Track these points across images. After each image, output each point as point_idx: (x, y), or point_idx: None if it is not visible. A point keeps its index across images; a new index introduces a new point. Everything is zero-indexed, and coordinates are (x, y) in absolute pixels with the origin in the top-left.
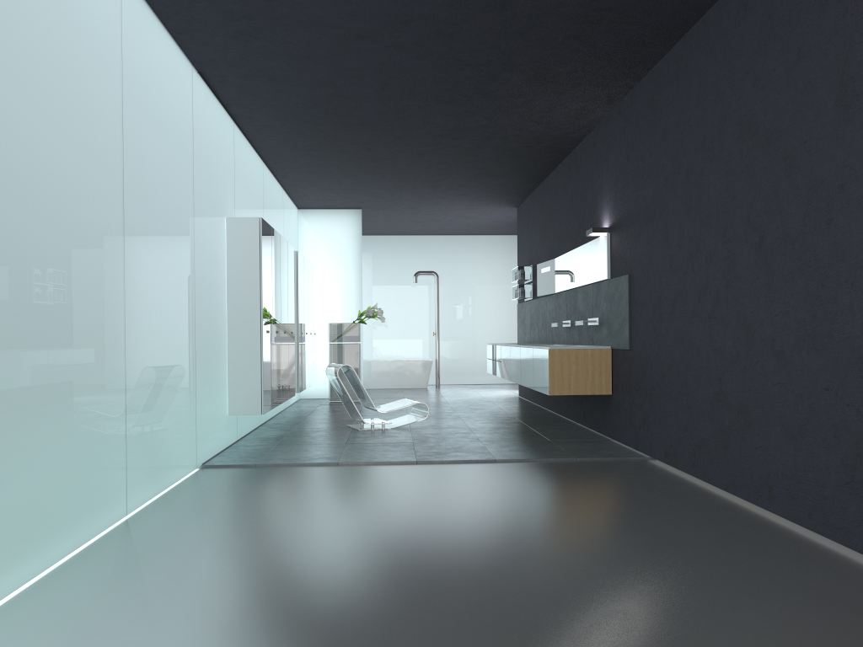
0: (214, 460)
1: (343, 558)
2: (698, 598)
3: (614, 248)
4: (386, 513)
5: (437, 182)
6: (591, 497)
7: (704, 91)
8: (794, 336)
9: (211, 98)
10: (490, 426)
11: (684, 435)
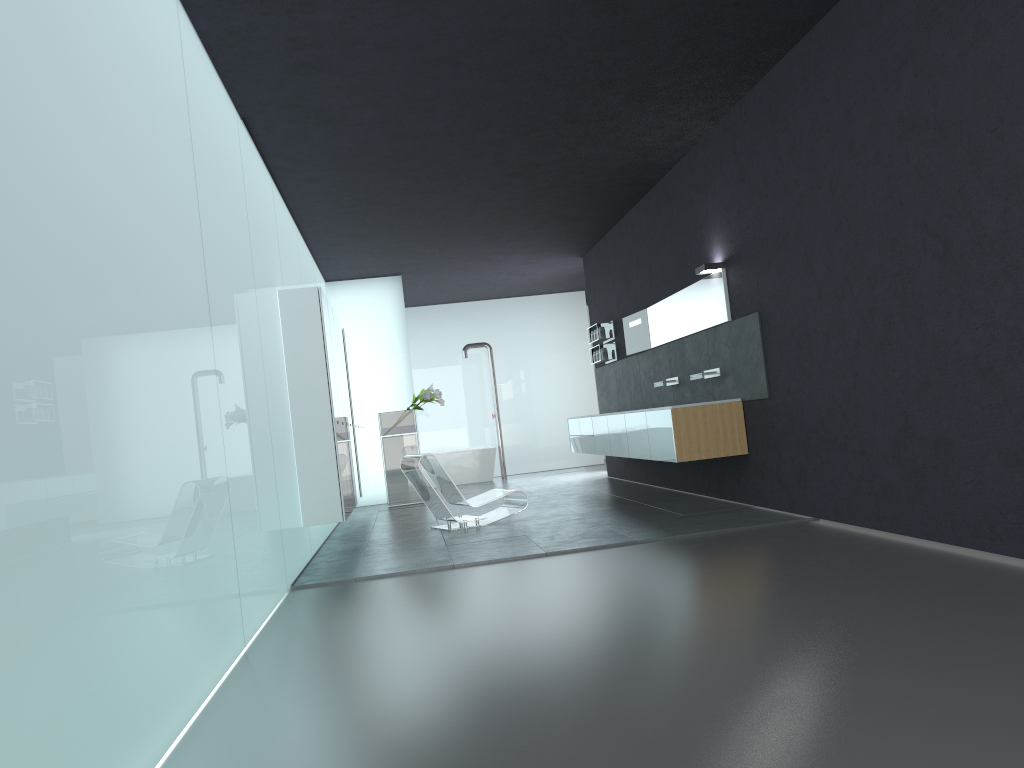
0: (302, 580)
1: (544, 657)
2: (985, 645)
3: (734, 285)
4: (555, 608)
5: (497, 233)
6: (778, 564)
7: (845, 90)
8: (1005, 349)
9: (253, 150)
10: (601, 509)
11: (860, 484)
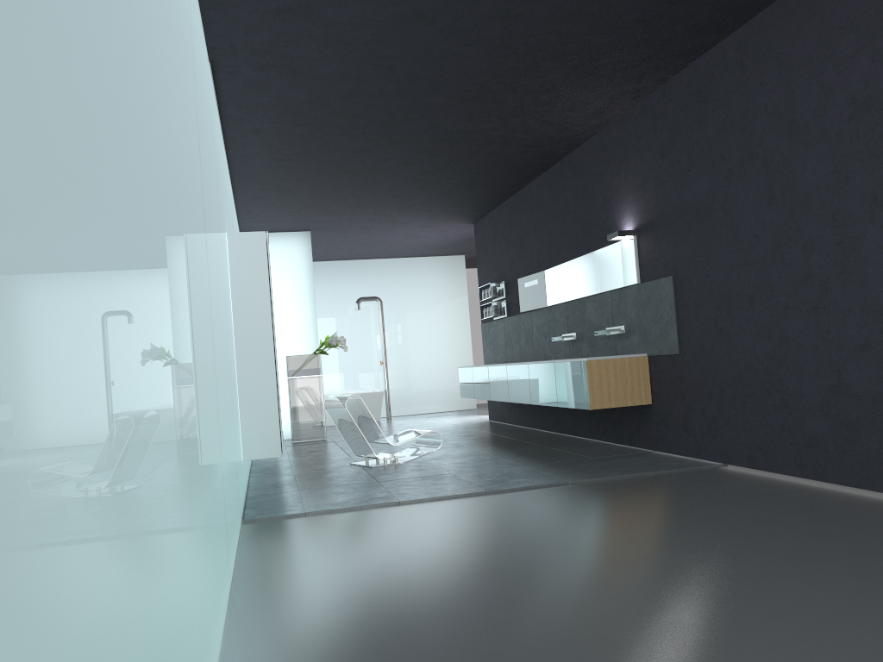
0: (249, 513)
1: (568, 604)
2: None
3: (645, 251)
4: (537, 549)
5: (408, 196)
6: (729, 508)
7: (788, 74)
8: None
9: (214, 95)
10: (508, 451)
11: (781, 435)
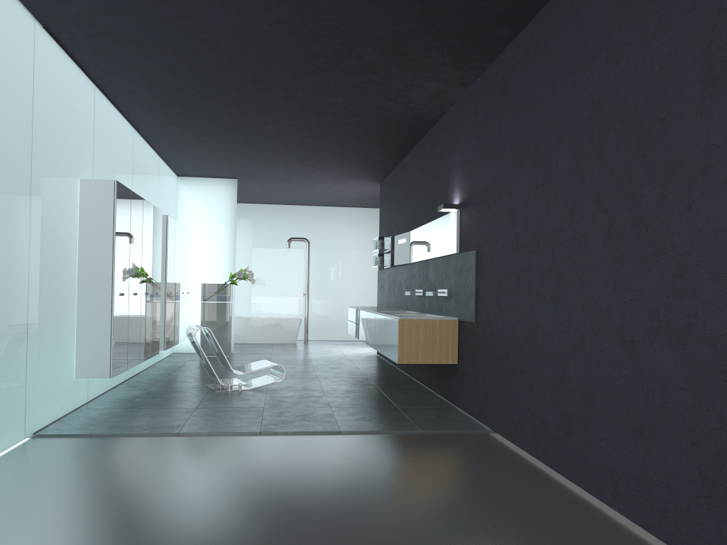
0: (50, 428)
1: None
2: None
3: (464, 224)
4: (204, 507)
5: (305, 156)
6: (429, 484)
7: (554, 70)
8: (645, 327)
9: (63, 57)
10: (343, 389)
11: (526, 414)
